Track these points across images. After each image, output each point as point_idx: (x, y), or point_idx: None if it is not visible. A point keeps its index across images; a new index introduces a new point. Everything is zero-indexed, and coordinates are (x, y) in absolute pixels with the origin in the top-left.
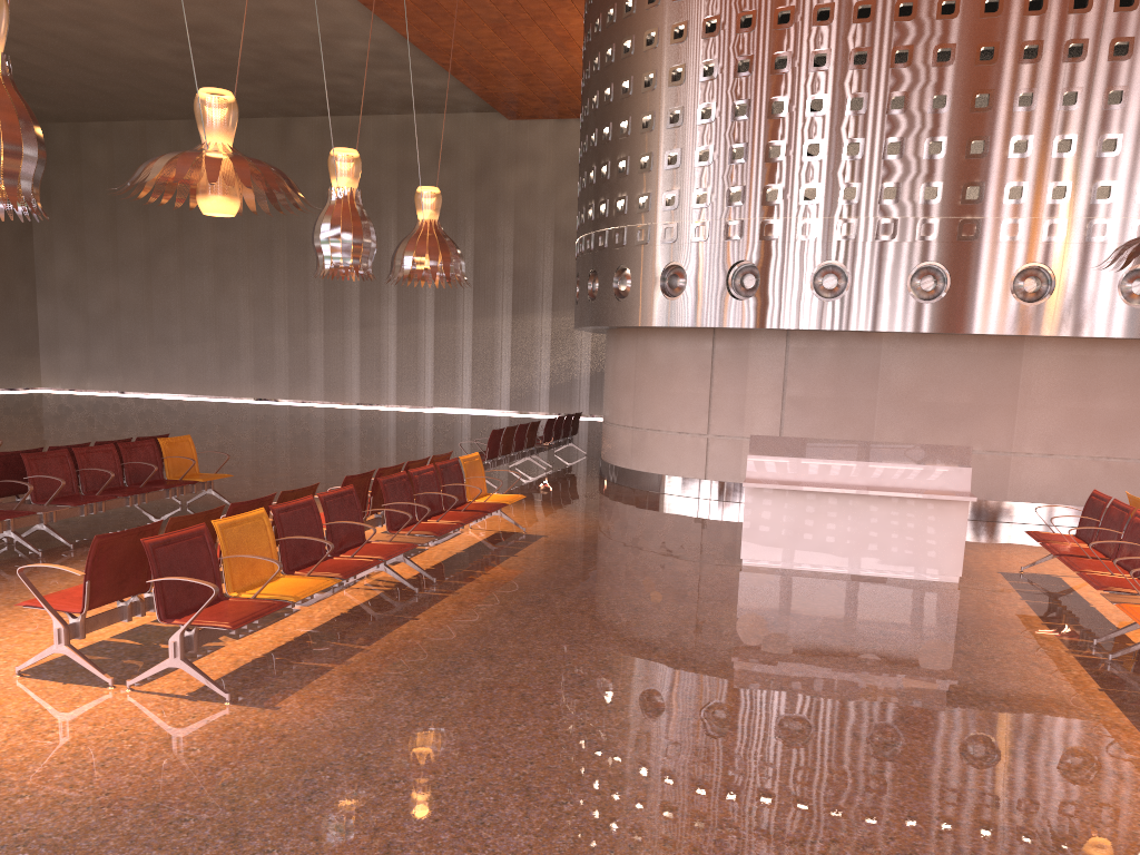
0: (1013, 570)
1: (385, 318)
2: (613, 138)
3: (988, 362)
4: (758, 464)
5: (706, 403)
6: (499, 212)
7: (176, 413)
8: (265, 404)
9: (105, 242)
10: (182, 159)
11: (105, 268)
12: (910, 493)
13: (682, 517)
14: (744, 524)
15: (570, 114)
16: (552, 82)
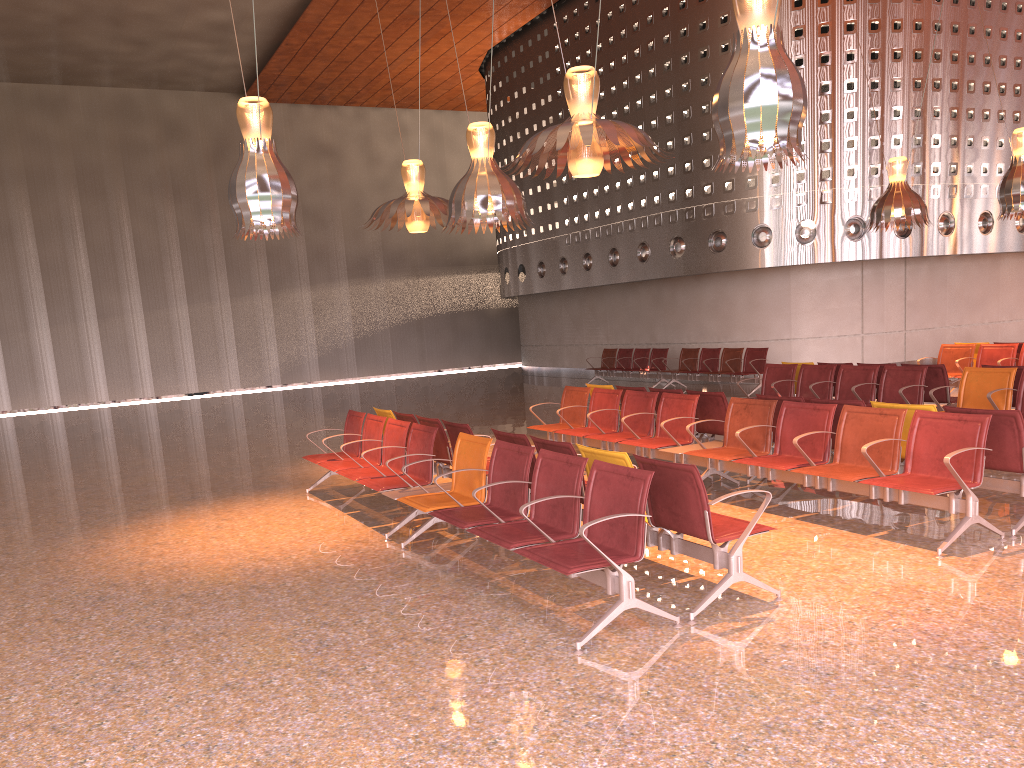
0: None
1: (128, 306)
2: None
3: (988, 270)
4: None
5: (858, 313)
6: None
7: (31, 429)
8: (14, 416)
9: None
10: None
11: None
12: None
13: None
14: None
15: (311, 99)
16: (352, 71)
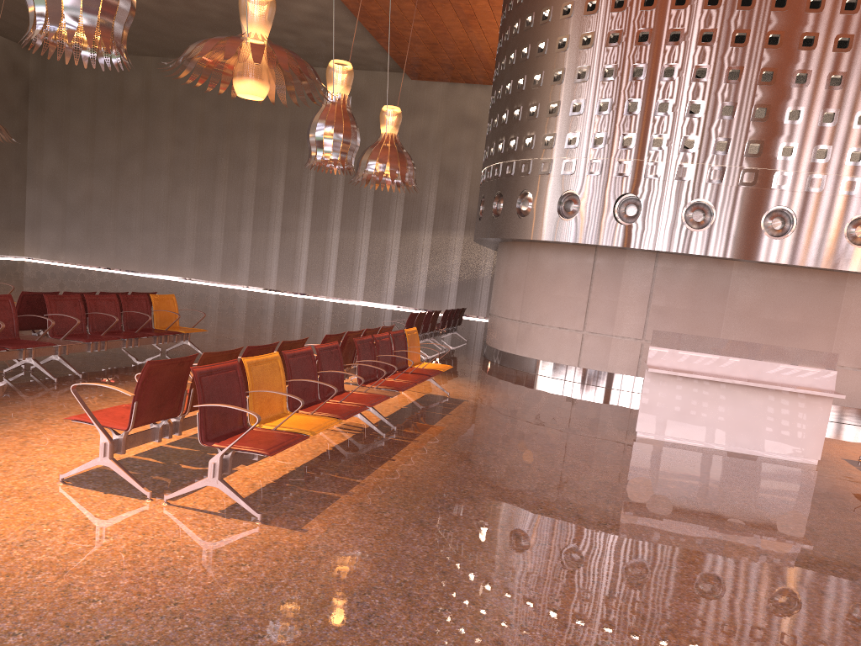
0: (852, 458)
1: (301, 225)
2: (527, 88)
3: (816, 291)
4: (658, 354)
5: (584, 306)
6: None
7: (135, 284)
8: (202, 284)
9: (84, 147)
10: (230, 41)
11: (83, 168)
12: (789, 388)
13: (567, 394)
14: (641, 403)
15: (460, 79)
16: (452, 52)
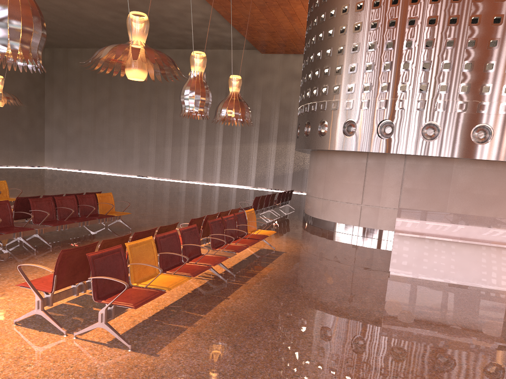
0: None
1: (200, 142)
2: (322, 58)
3: None
4: (401, 223)
5: (361, 189)
6: (254, 95)
7: (103, 181)
8: (143, 178)
9: (76, 102)
10: (119, 47)
11: (75, 114)
12: (486, 243)
13: (350, 245)
14: (392, 253)
15: (290, 51)
16: (284, 36)
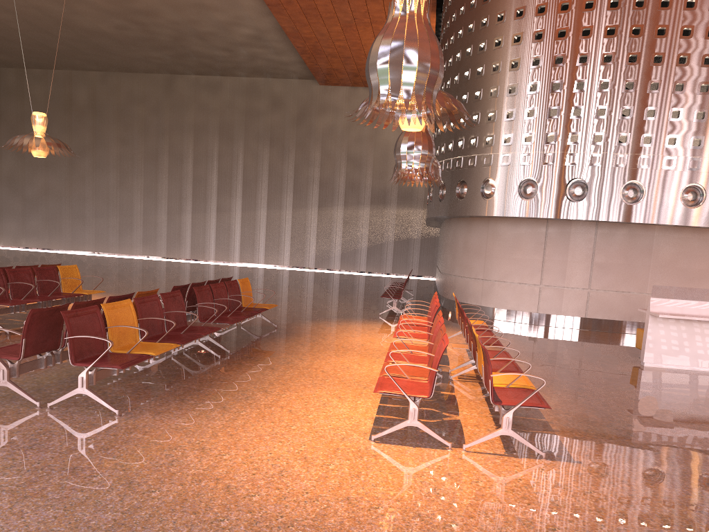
0: None
1: (234, 207)
2: (484, 98)
3: None
4: (657, 303)
5: (540, 265)
6: (311, 142)
7: (109, 264)
8: (154, 260)
9: None
10: None
11: (38, 166)
12: None
13: (548, 336)
14: (647, 341)
15: (361, 83)
16: (361, 63)
